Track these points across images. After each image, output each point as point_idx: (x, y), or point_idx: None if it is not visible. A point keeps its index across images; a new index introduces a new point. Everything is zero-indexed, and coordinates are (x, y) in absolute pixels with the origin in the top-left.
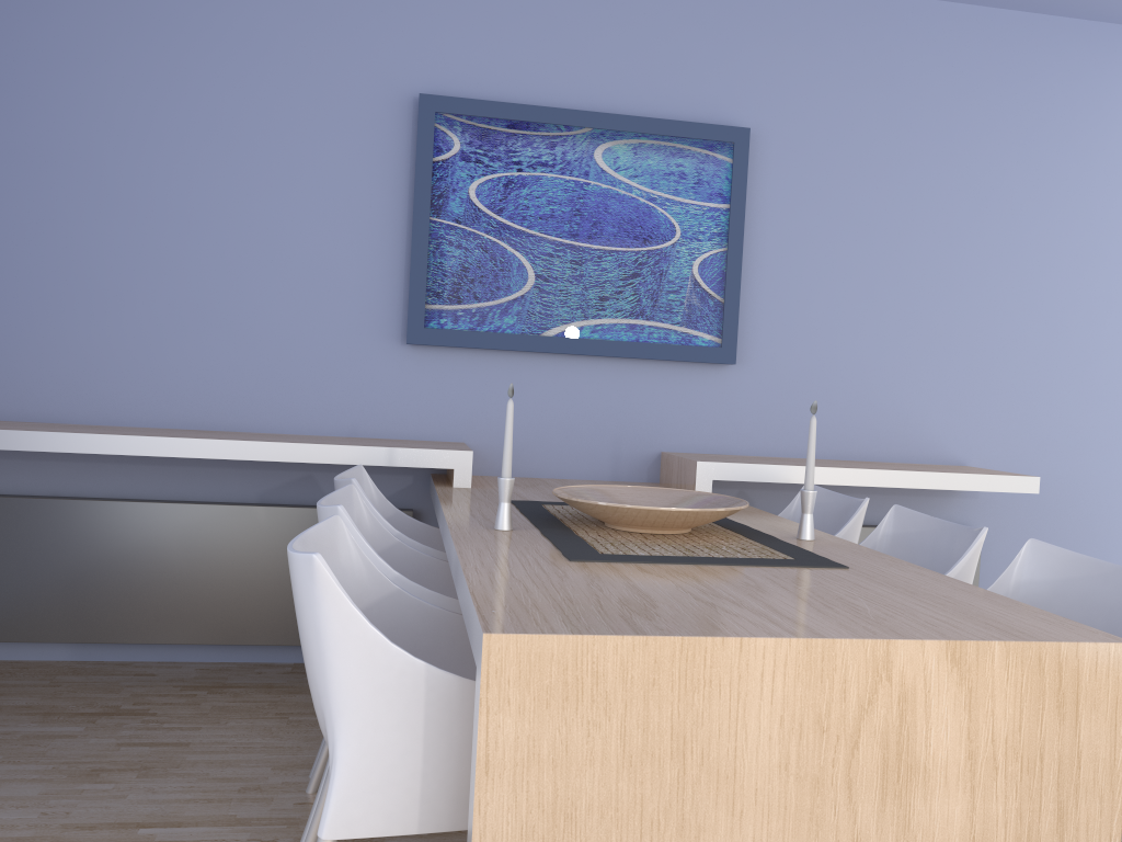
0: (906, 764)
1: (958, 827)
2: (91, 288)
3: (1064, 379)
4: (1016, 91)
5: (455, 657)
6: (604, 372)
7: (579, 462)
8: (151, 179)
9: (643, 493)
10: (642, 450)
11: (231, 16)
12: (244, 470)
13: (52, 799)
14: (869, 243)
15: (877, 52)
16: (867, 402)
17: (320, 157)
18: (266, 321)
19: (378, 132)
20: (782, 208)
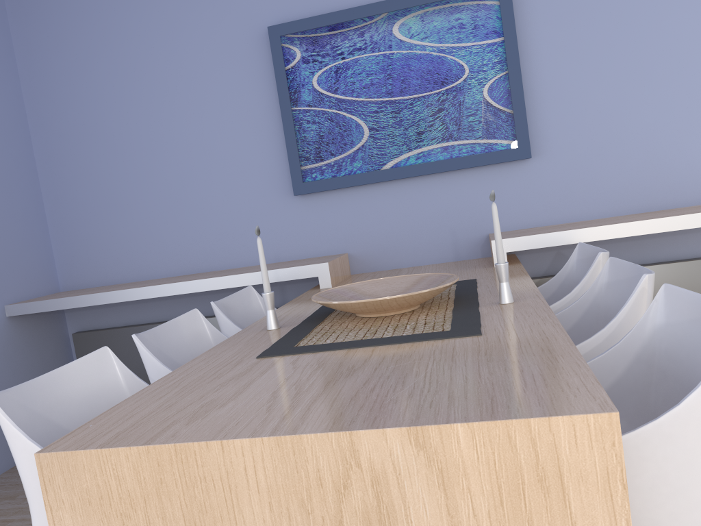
0: None
1: None
2: (117, 202)
3: None
4: None
5: None
6: (434, 185)
7: (428, 252)
8: (133, 129)
9: (403, 281)
10: (474, 235)
11: (153, 15)
12: (220, 294)
13: None
14: (634, 33)
15: None
16: (656, 162)
17: (221, 87)
18: (212, 200)
19: (251, 60)
20: (551, 27)
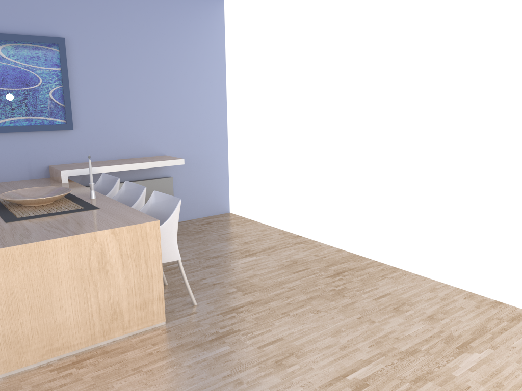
0: (104, 260)
1: (120, 272)
2: None
3: (195, 122)
4: (166, 20)
5: None
6: (18, 138)
7: (14, 174)
8: None
9: (36, 190)
10: (41, 166)
11: None
12: None
13: None
14: (119, 79)
15: (112, 5)
16: (127, 137)
17: None
18: None
19: None
20: (83, 68)
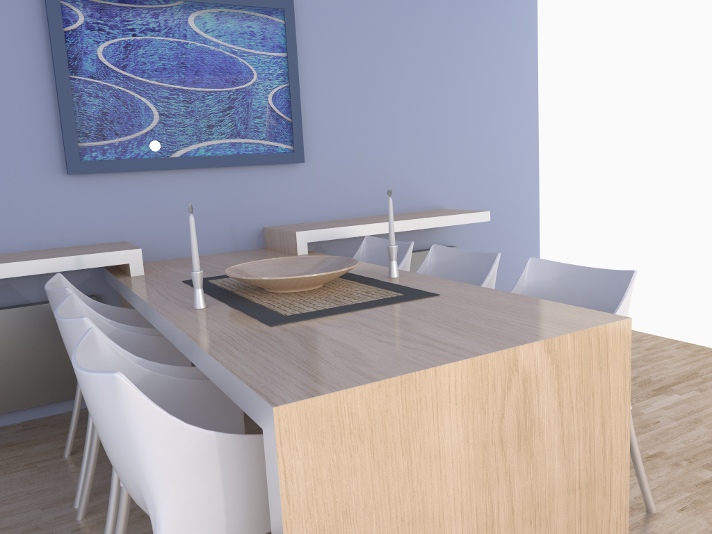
0: (529, 419)
1: (556, 446)
2: None
3: (489, 150)
4: None
5: (199, 409)
6: (217, 178)
7: (209, 242)
8: None
9: (280, 263)
10: (251, 227)
11: None
12: None
13: None
14: (375, 74)
15: None
16: (385, 177)
17: None
18: None
19: (12, 8)
20: (320, 54)
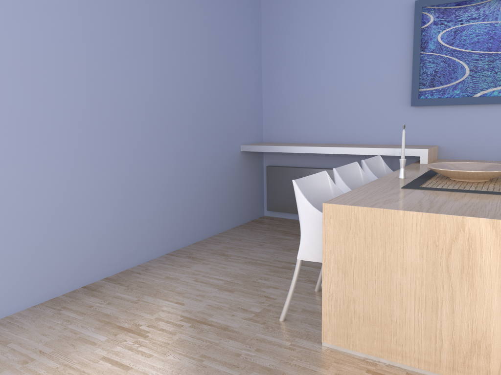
0: (472, 263)
1: (496, 290)
2: (303, 97)
3: None
4: None
5: None
6: None
7: (493, 152)
8: (319, 56)
9: (480, 165)
10: None
11: None
12: (352, 158)
13: (275, 253)
14: None
15: None
16: None
17: (377, 36)
18: (358, 102)
19: (399, 20)
20: None
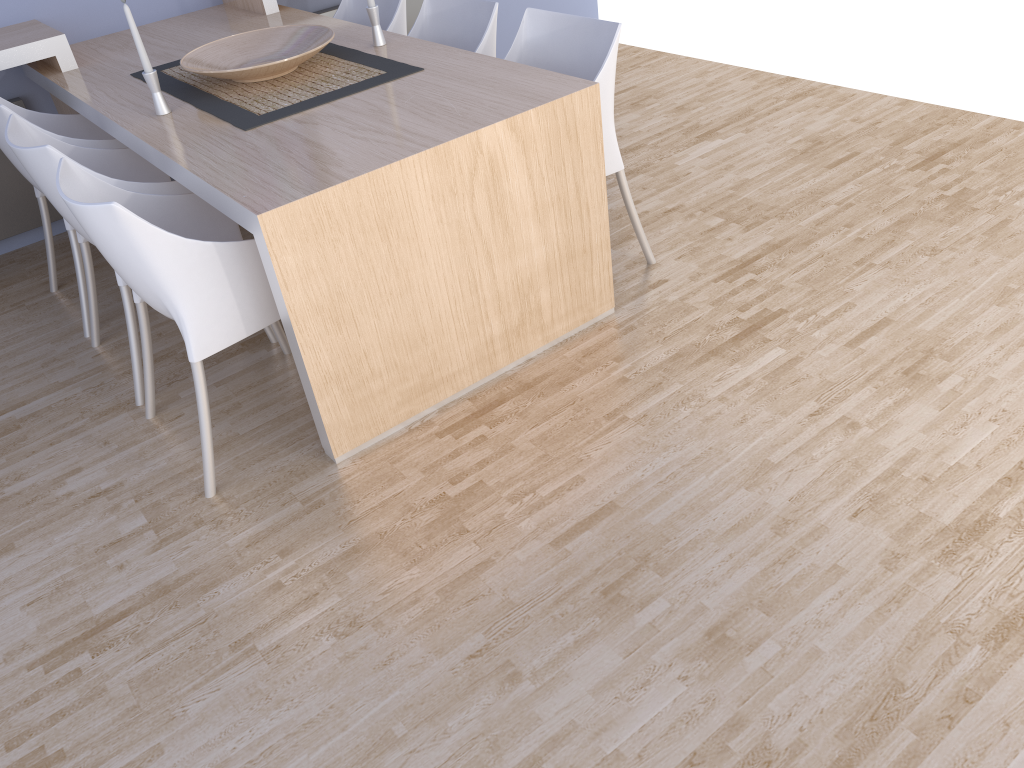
0: (500, 195)
1: (531, 216)
2: None
3: None
4: None
5: (192, 224)
6: None
7: (147, 6)
8: None
9: (244, 40)
10: None
11: None
12: None
13: None
14: None
15: None
16: None
17: None
18: None
19: None
20: None
